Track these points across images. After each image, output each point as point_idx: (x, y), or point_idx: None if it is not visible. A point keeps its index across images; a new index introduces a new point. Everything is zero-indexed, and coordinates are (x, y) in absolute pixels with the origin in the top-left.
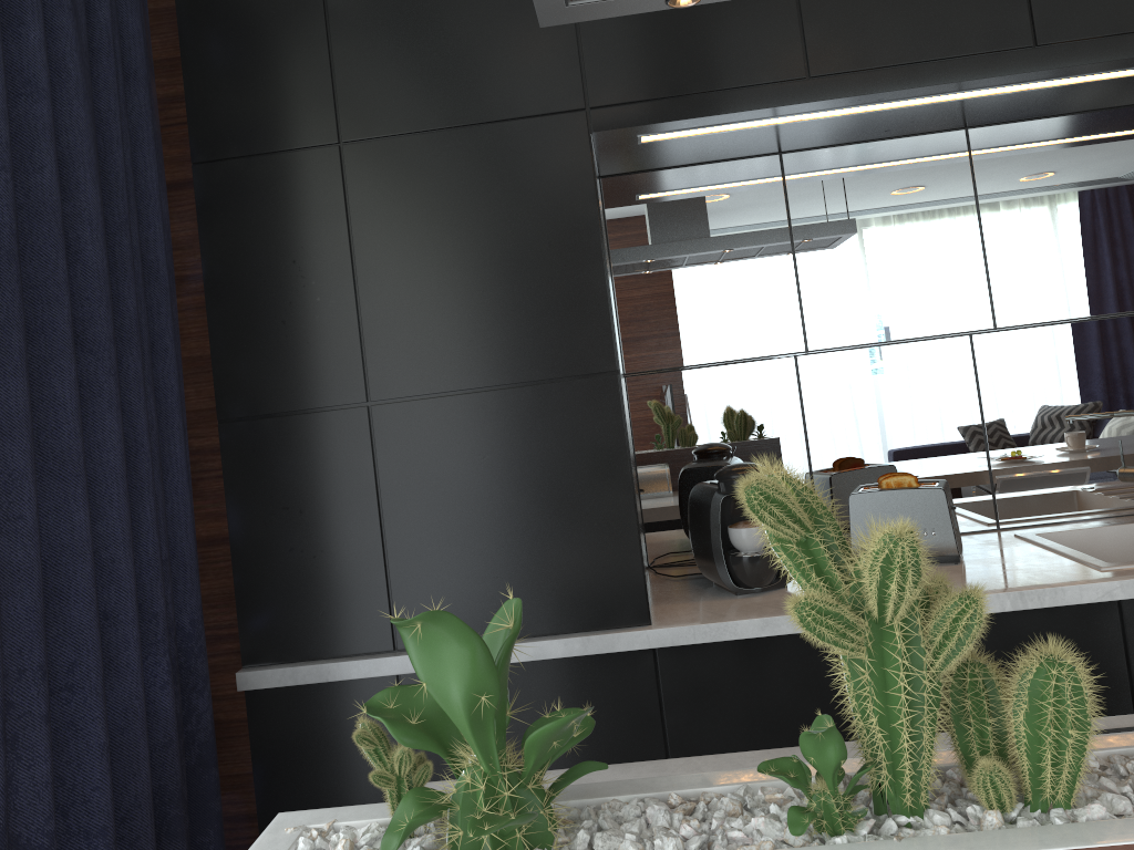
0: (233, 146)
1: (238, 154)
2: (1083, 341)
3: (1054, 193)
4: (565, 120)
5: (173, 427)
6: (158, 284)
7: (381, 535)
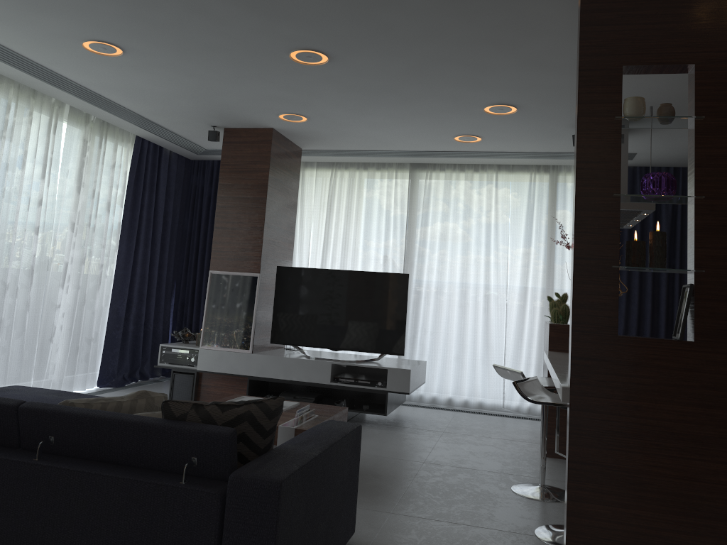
0: None
1: None
2: None
3: None
4: None
5: None
6: None
7: None
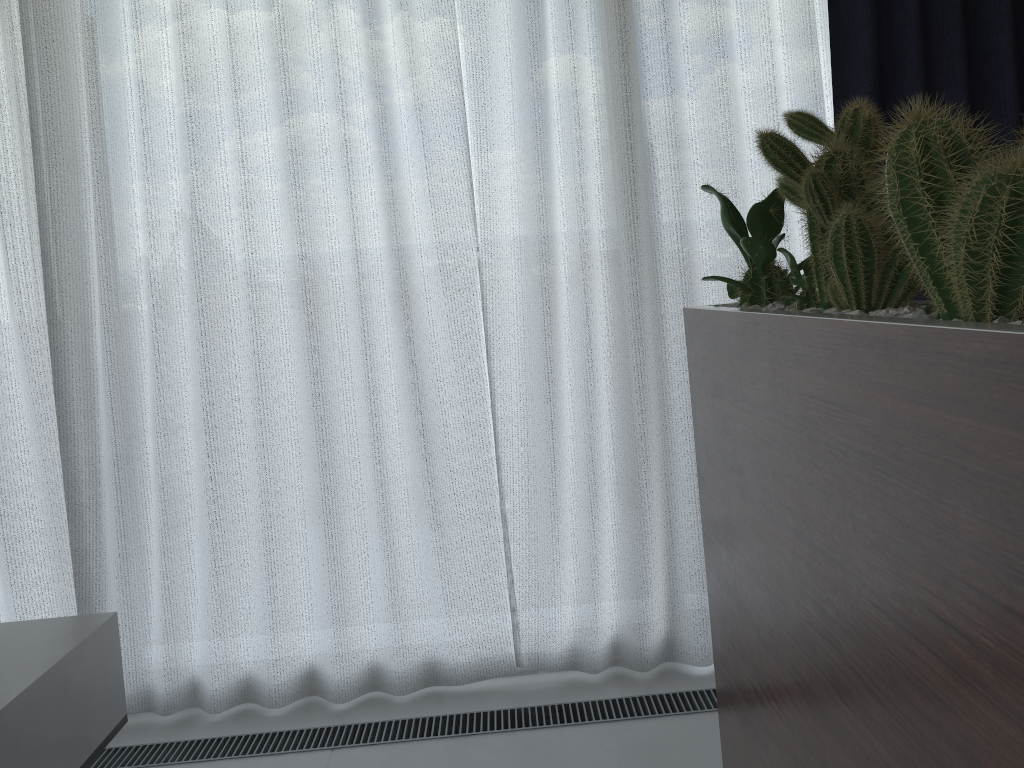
0: None
1: None
2: None
3: None
4: None
5: None
6: None
7: None
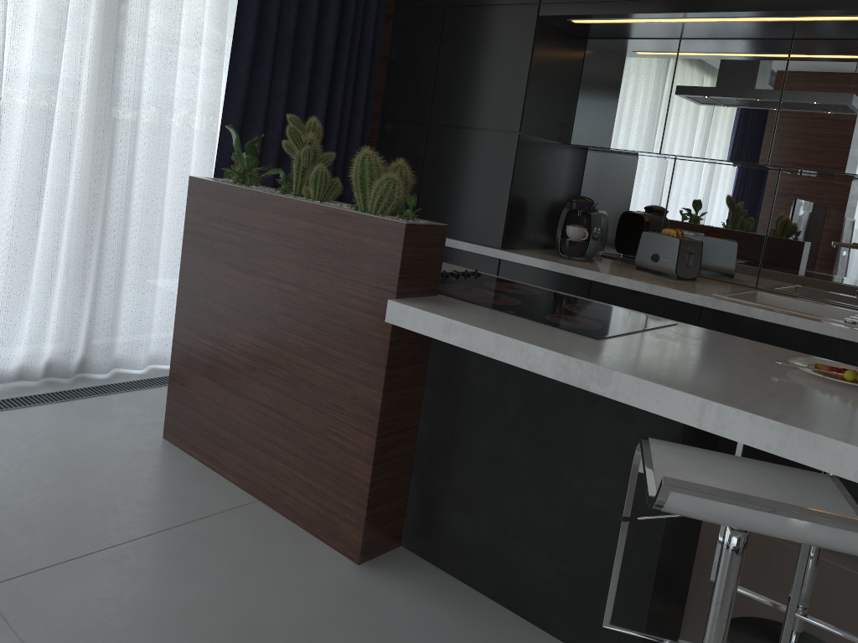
0: (409, 2)
1: (410, 6)
2: (851, 191)
3: (834, 89)
4: (529, 8)
5: (359, 116)
6: (366, 58)
7: (420, 181)
